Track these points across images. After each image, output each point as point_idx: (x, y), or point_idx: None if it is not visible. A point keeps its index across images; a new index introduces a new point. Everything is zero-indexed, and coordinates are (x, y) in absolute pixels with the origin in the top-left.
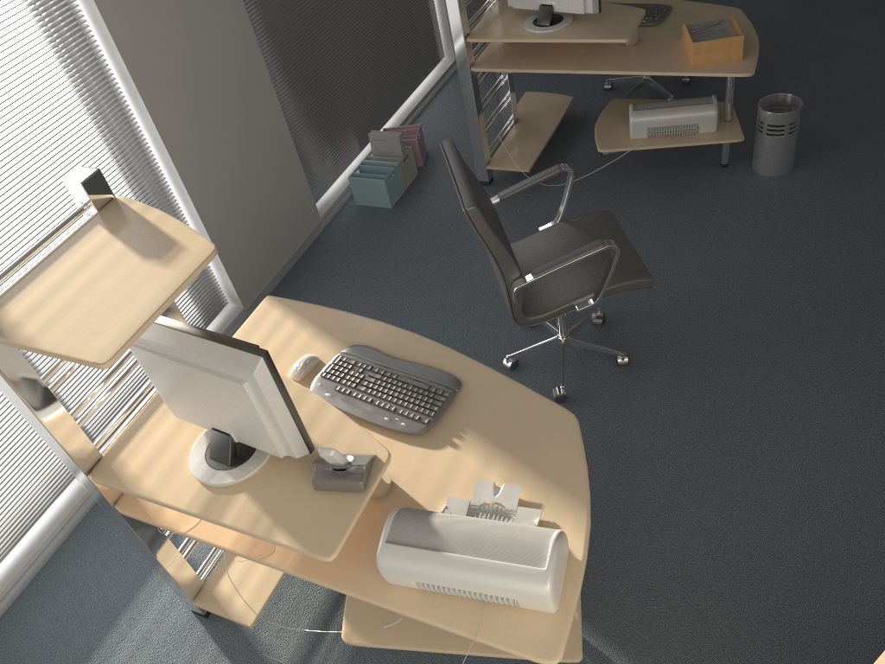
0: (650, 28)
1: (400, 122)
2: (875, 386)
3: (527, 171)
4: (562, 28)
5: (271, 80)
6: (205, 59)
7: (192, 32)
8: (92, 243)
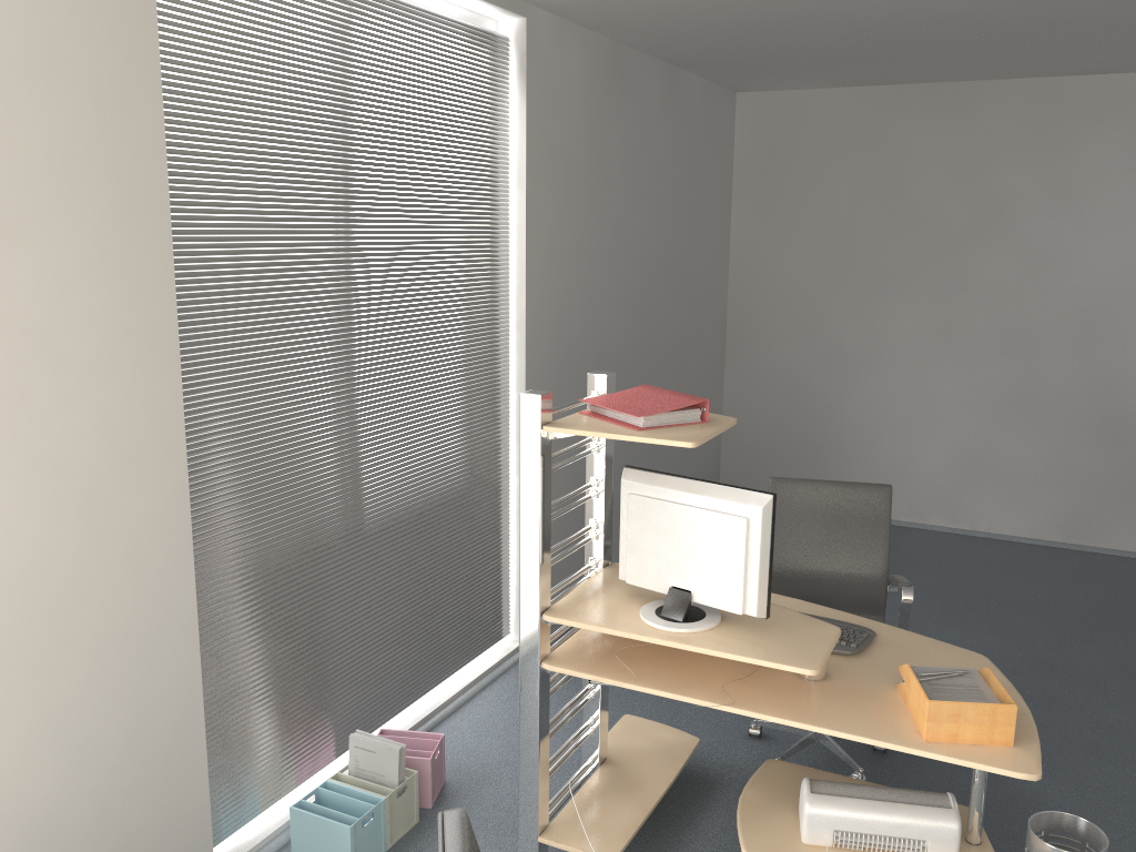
0: (843, 657)
1: (415, 721)
2: None
3: None
4: (703, 630)
5: (202, 615)
6: (76, 556)
7: (68, 508)
8: None
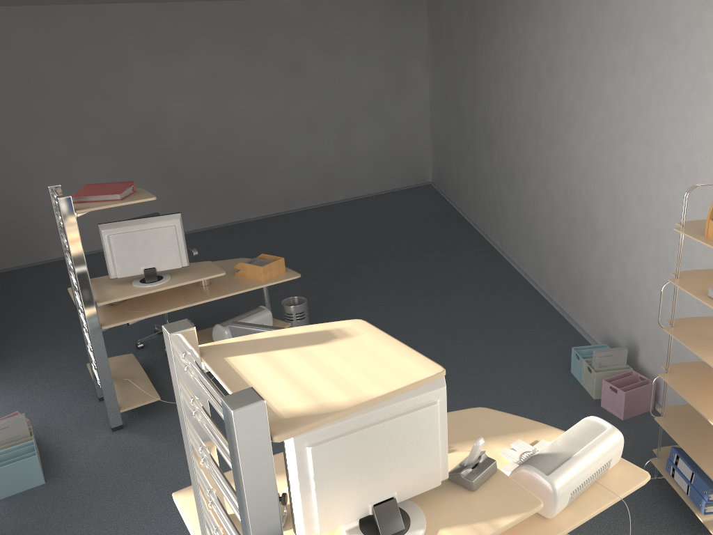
0: None
1: None
2: (473, 394)
3: (159, 399)
4: (169, 280)
5: None
6: None
7: None
8: (252, 362)
